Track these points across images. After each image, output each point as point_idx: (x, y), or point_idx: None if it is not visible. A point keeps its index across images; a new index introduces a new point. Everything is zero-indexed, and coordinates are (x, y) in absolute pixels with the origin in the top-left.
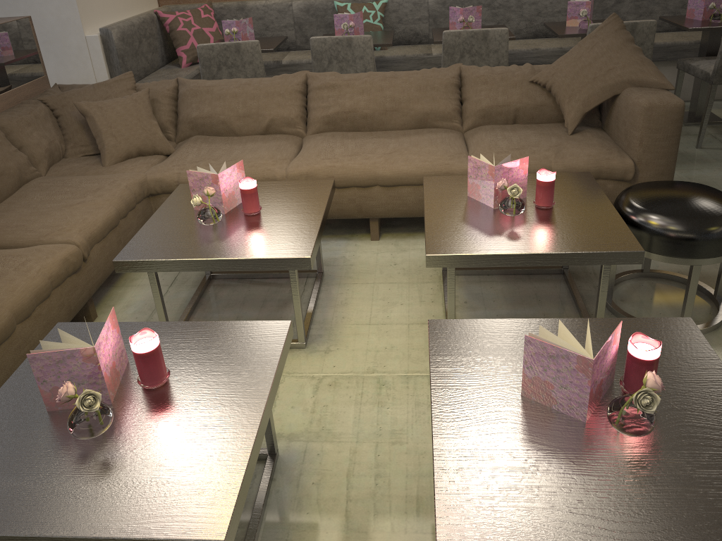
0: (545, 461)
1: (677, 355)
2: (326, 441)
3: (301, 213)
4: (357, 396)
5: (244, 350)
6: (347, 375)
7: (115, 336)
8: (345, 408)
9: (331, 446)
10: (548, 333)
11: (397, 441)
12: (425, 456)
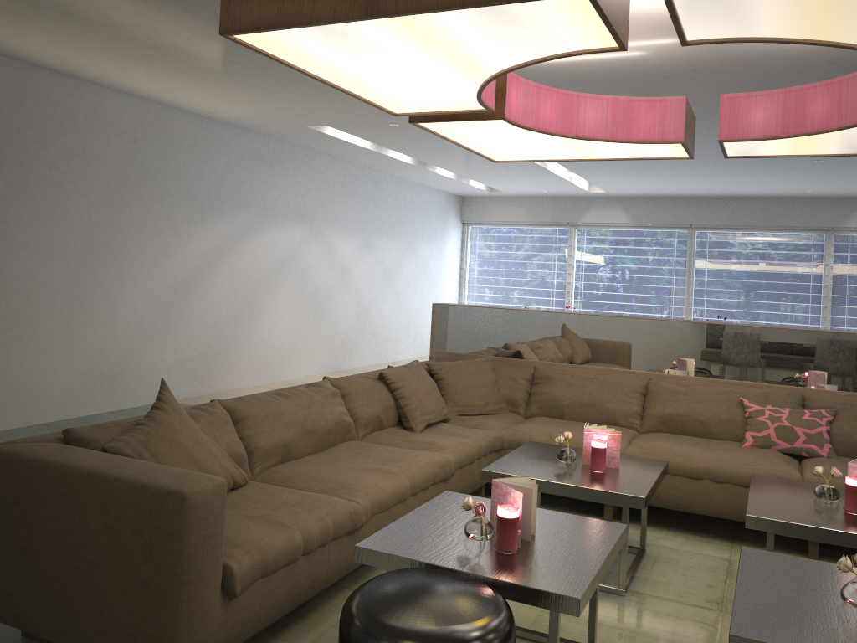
0: (470, 515)
1: (531, 572)
2: (631, 612)
3: (851, 525)
4: (684, 634)
5: (615, 485)
6: (716, 637)
7: (612, 444)
8: (669, 626)
9: (625, 613)
10: (527, 481)
11: (621, 636)
12: (600, 642)
